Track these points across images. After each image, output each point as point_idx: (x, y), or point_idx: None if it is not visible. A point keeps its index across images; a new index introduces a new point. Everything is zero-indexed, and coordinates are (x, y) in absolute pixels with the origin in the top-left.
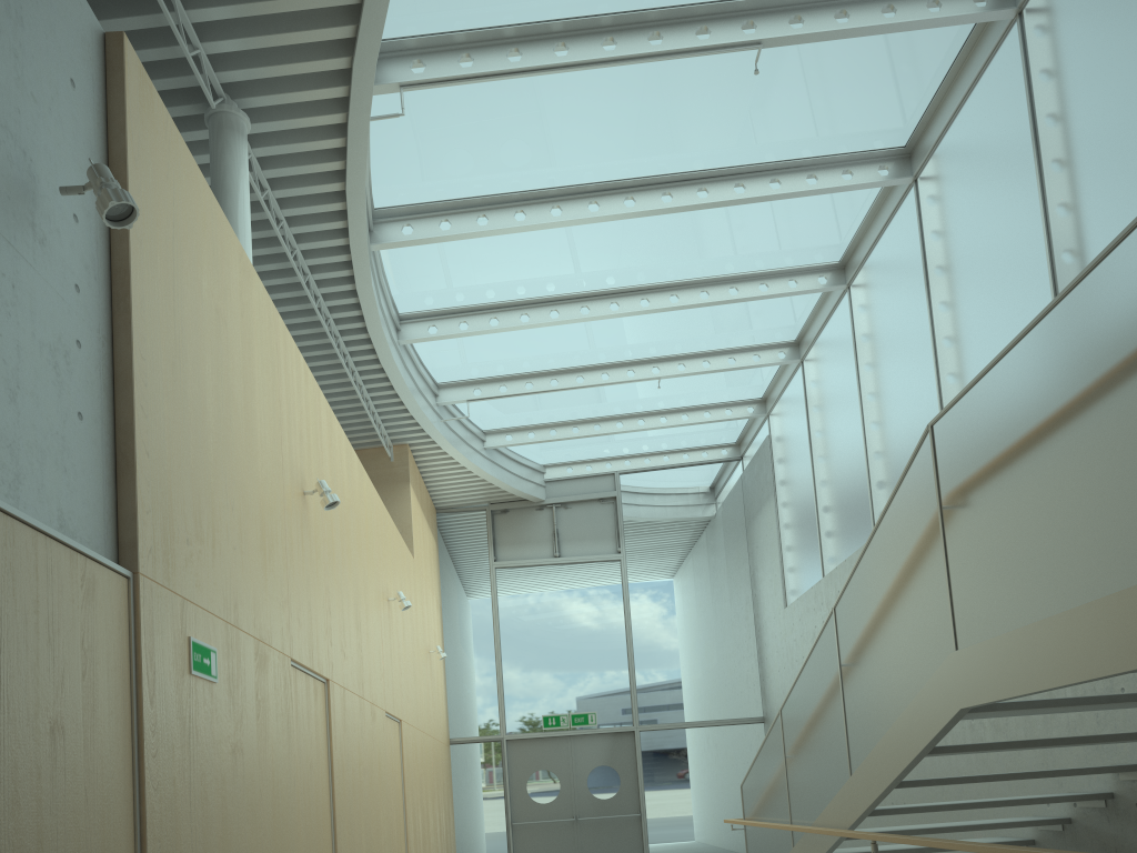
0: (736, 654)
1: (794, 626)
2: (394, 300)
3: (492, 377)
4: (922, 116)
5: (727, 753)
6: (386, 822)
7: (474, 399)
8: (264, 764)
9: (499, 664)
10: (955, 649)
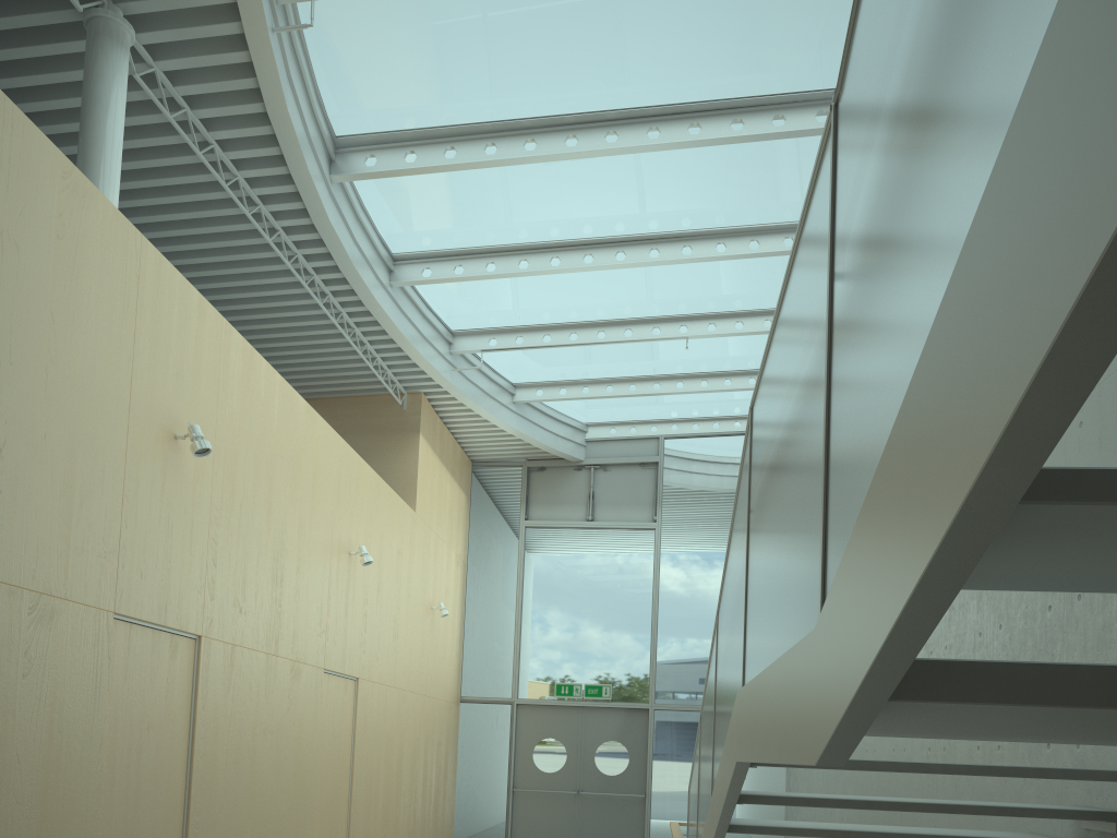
0: None
1: None
2: (383, 239)
3: (508, 327)
4: None
5: None
6: (307, 783)
7: (489, 349)
8: (32, 727)
9: (518, 626)
10: (742, 687)
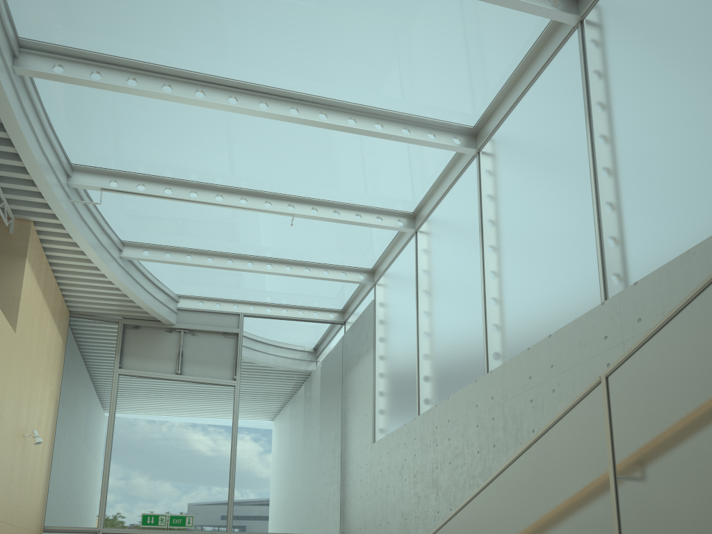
0: (323, 479)
1: (381, 459)
2: (10, 10)
3: (131, 172)
4: None
5: None
6: None
7: (109, 189)
8: None
9: (107, 461)
10: None
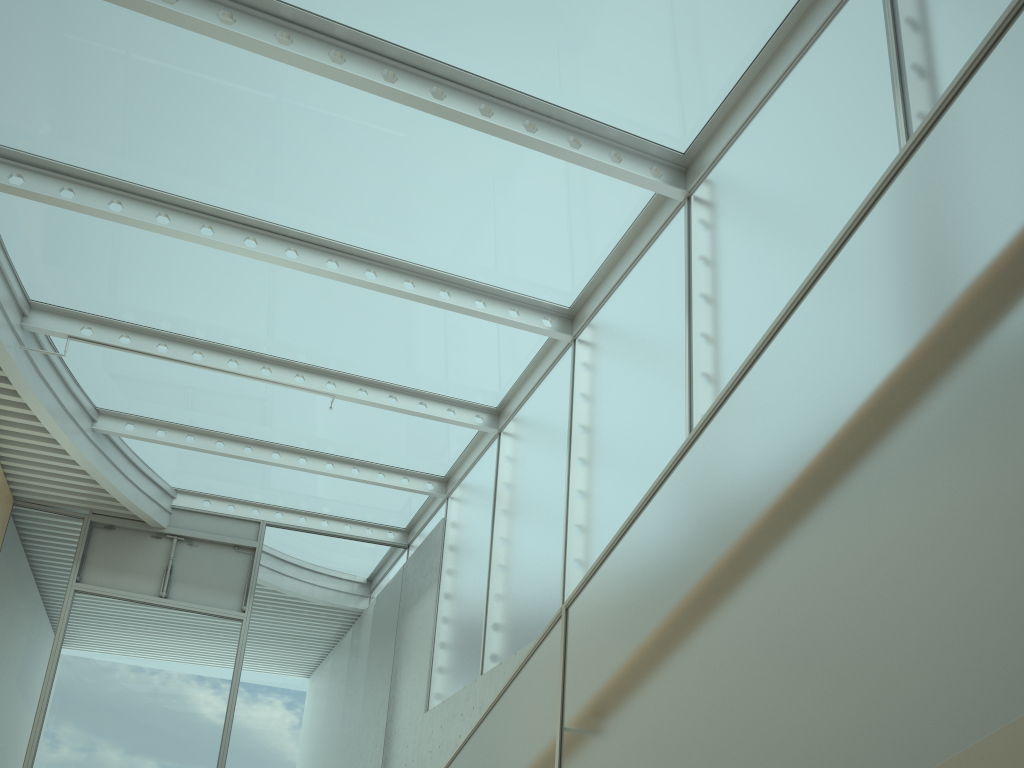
0: (357, 761)
1: (433, 735)
2: None
3: (113, 319)
4: (715, 110)
5: None
6: None
7: (79, 337)
8: None
9: (41, 712)
10: None
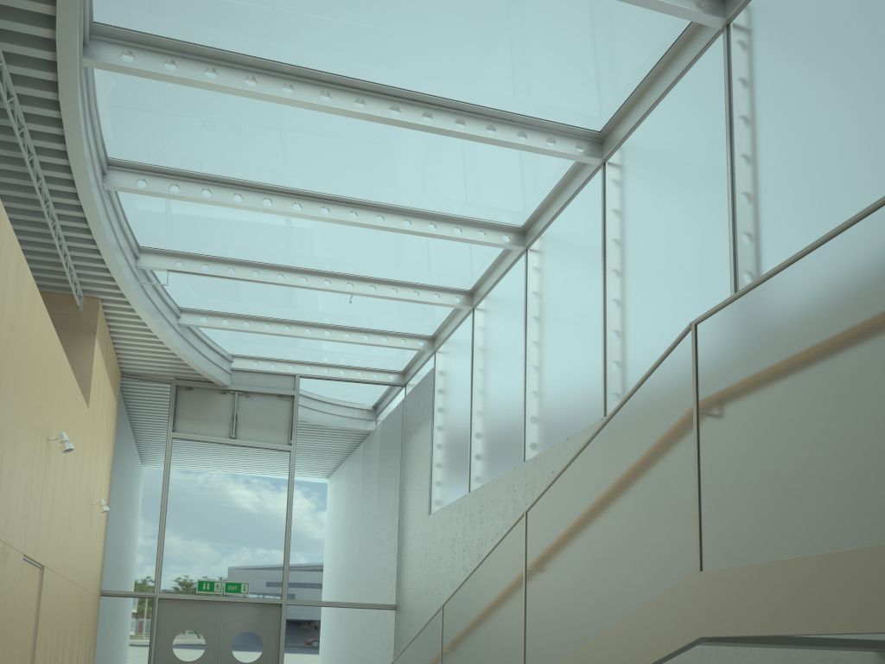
0: (380, 548)
1: (436, 531)
2: (104, 140)
3: (196, 254)
4: (620, 106)
5: (361, 633)
6: None
7: (175, 270)
8: None
9: (162, 527)
10: (699, 569)
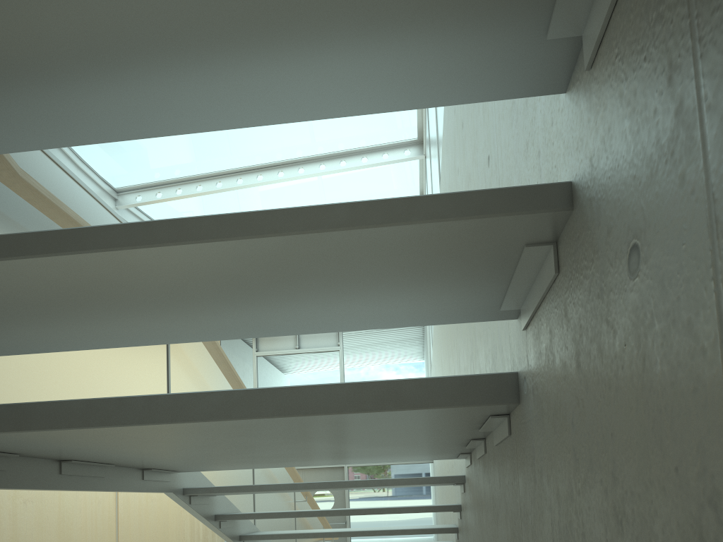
0: None
1: None
2: (105, 179)
3: None
4: None
5: None
6: (71, 533)
7: None
8: None
9: None
10: None
